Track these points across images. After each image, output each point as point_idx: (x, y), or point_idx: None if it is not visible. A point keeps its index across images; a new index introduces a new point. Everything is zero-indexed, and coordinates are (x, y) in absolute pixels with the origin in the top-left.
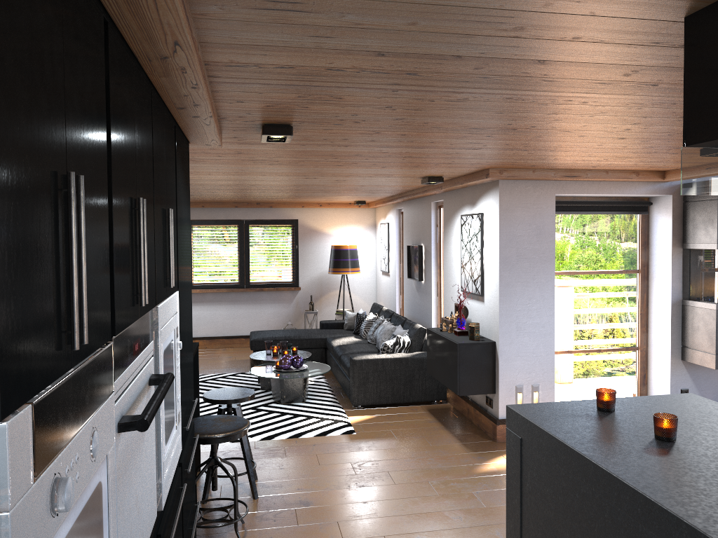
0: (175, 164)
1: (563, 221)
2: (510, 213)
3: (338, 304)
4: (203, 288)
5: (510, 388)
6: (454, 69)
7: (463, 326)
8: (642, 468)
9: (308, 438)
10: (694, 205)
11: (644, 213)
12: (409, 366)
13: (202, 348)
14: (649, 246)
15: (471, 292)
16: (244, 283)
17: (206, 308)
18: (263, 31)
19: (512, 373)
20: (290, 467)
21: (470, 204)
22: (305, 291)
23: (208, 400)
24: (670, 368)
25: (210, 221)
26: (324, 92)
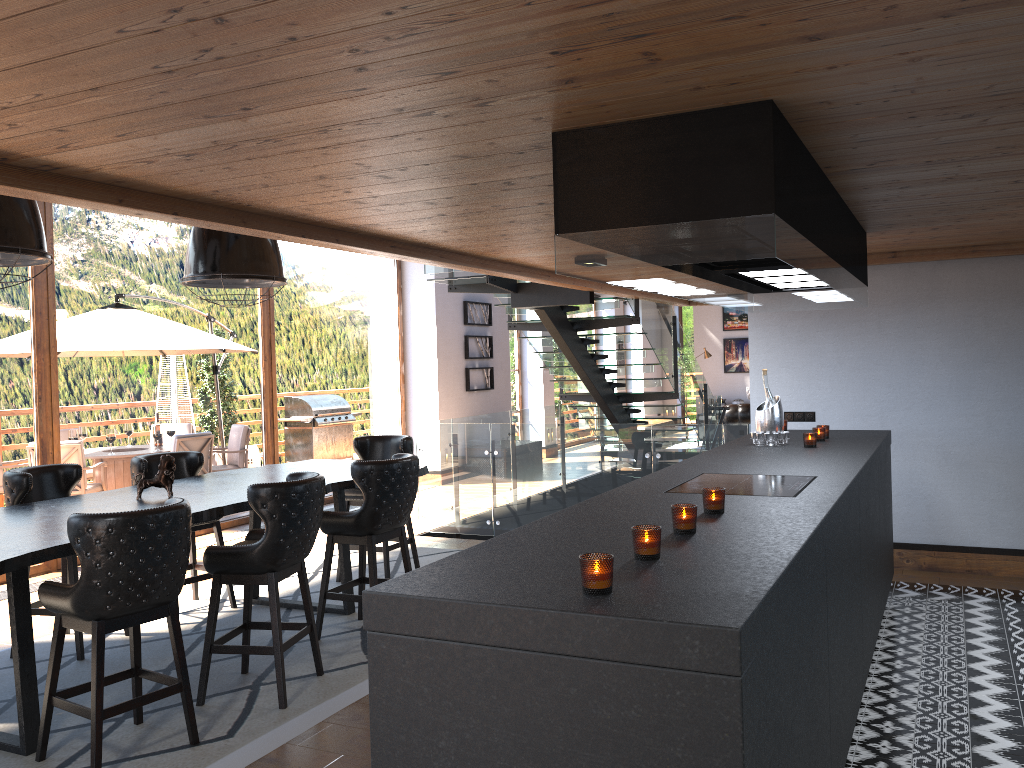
0: None
1: None
2: None
3: None
4: None
5: None
6: None
7: None
8: (759, 546)
9: None
10: None
11: None
12: None
13: None
14: None
15: None
16: None
17: None
18: None
19: None
20: None
21: None
22: None
23: None
24: None
25: None
26: None
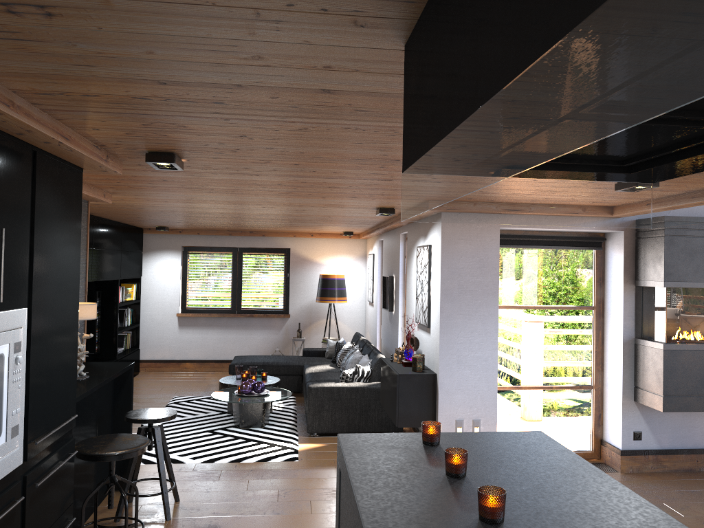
0: (35, 187)
1: (514, 254)
2: (452, 245)
3: (325, 332)
4: (196, 312)
5: (449, 422)
6: (253, 98)
7: (410, 357)
8: (394, 503)
9: (249, 463)
10: (645, 242)
11: (597, 249)
12: (366, 395)
13: (192, 371)
14: (605, 283)
15: (421, 323)
16: (235, 308)
17: (198, 332)
18: (23, 60)
19: (452, 407)
20: (217, 491)
21: (424, 236)
22: (295, 318)
23: (127, 419)
24: (622, 409)
25: (205, 247)
26: (160, 120)
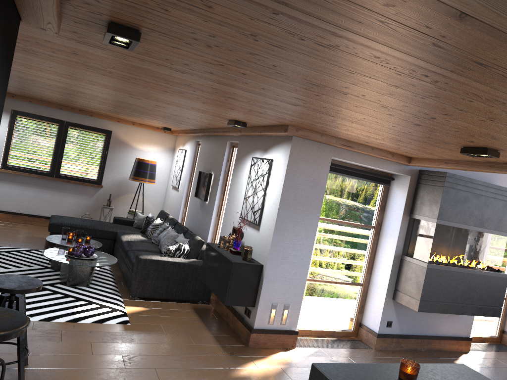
0: None
1: (330, 178)
2: (296, 164)
3: (131, 205)
4: (16, 170)
5: (267, 304)
6: None
7: (238, 247)
8: None
9: (86, 324)
10: (425, 187)
11: (387, 185)
12: (185, 270)
13: (4, 220)
14: (385, 210)
15: (249, 220)
16: (54, 173)
17: (15, 187)
18: None
19: (271, 293)
20: (63, 354)
21: (263, 150)
22: (106, 189)
23: None
24: (384, 304)
25: (34, 115)
26: None
